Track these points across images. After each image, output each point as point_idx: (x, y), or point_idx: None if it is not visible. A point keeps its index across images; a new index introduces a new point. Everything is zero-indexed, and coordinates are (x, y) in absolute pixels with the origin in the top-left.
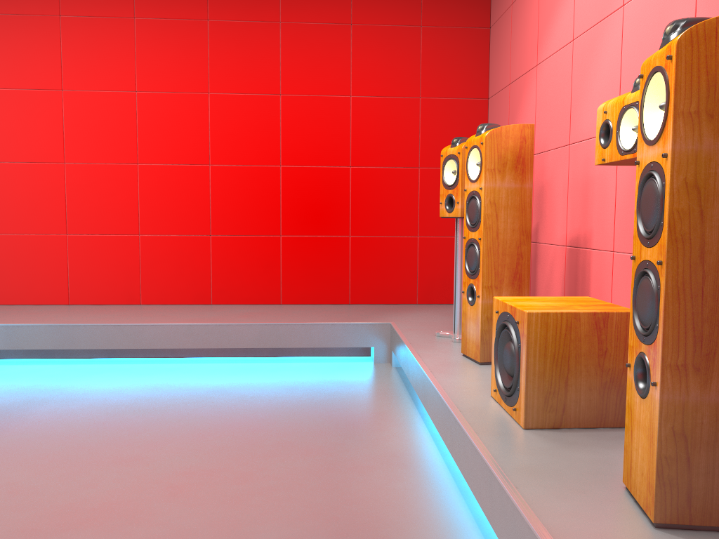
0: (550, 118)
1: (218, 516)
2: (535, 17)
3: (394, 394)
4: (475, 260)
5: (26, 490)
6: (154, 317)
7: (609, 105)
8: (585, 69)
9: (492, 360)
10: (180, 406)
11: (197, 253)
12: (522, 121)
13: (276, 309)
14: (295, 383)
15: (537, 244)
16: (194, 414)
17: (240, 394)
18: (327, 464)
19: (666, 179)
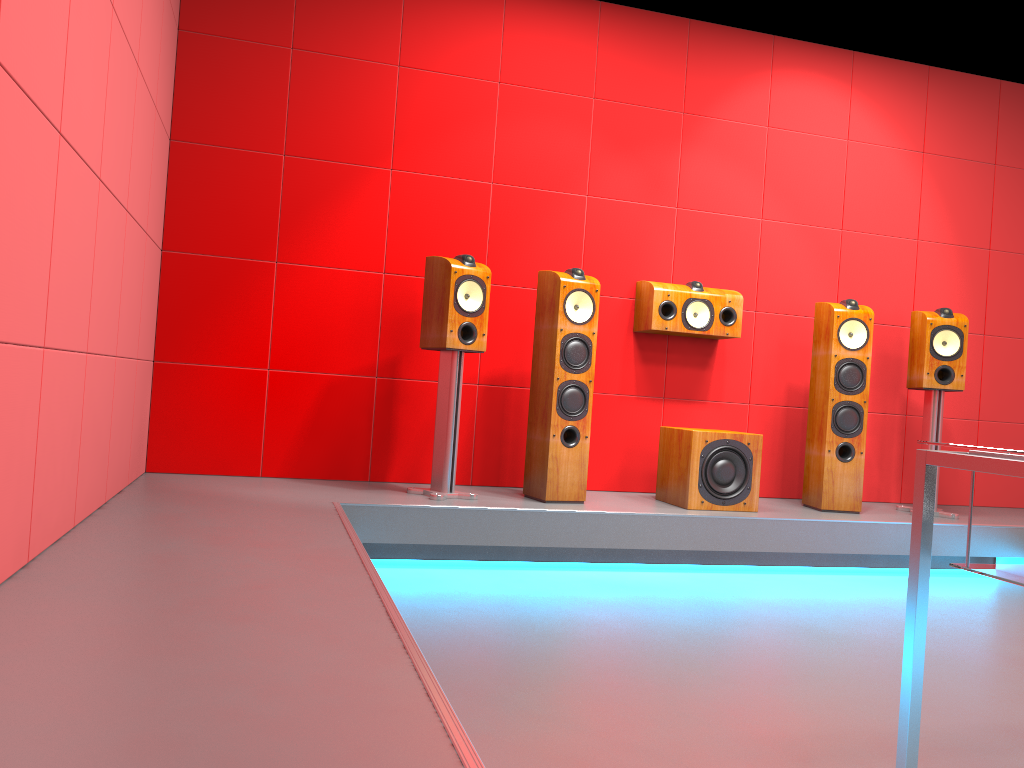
0: (433, 243)
1: (885, 618)
2: (385, 110)
3: (504, 573)
4: (581, 401)
5: (976, 677)
6: (284, 592)
7: (672, 291)
8: (520, 222)
9: (692, 480)
10: (648, 649)
11: (29, 405)
12: (340, 221)
13: (155, 531)
14: (479, 604)
15: (396, 380)
16: (673, 641)
17: (557, 626)
18: (748, 596)
19: (867, 367)
